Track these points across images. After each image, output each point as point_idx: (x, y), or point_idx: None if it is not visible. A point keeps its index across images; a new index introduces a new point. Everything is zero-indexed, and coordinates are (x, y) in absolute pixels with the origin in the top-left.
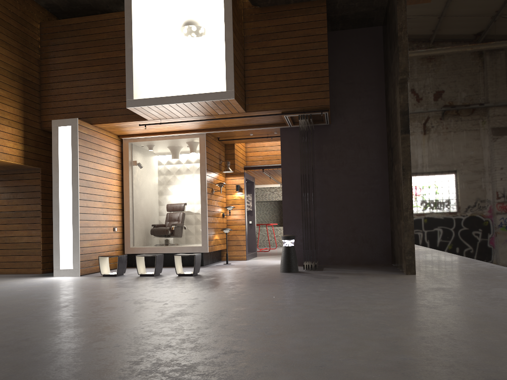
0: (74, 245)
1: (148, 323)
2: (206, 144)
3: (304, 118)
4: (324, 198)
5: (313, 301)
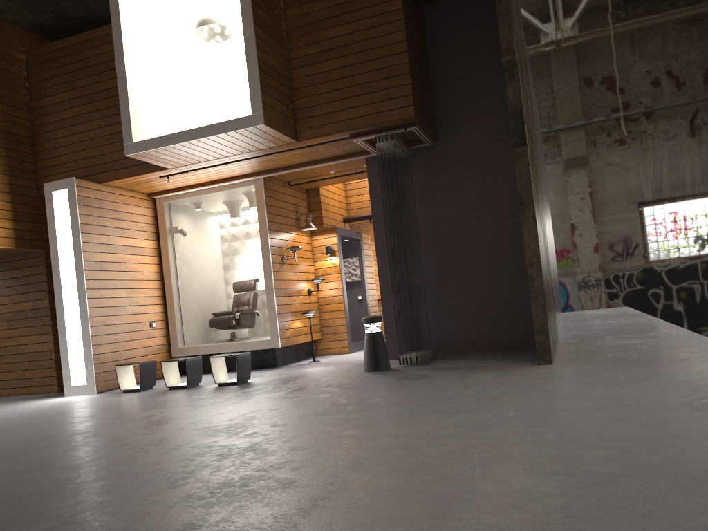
0: (85, 352)
1: (46, 472)
2: (266, 193)
3: (383, 140)
4: (437, 256)
5: (329, 421)
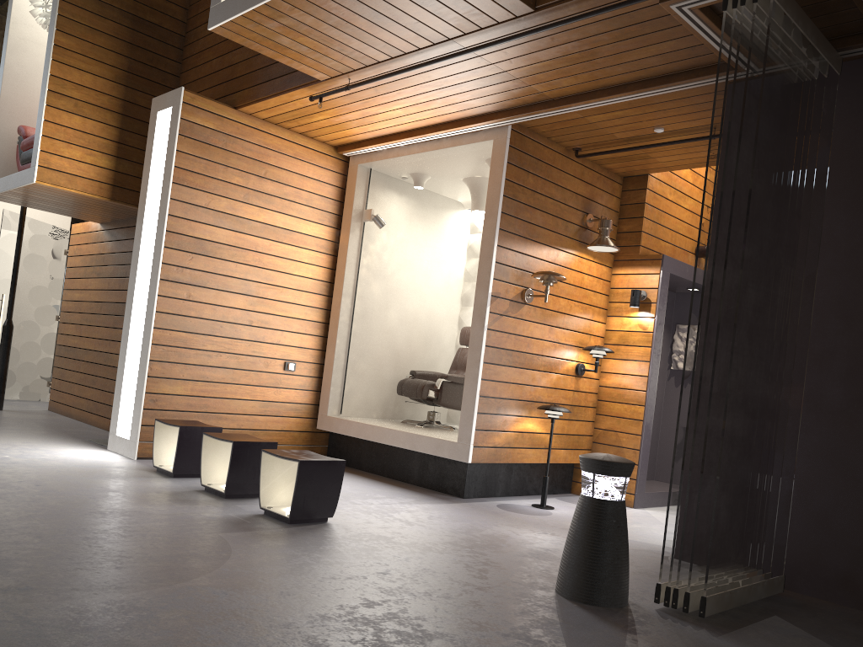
0: (138, 384)
1: None
2: (512, 159)
3: (744, 0)
4: (854, 343)
5: None
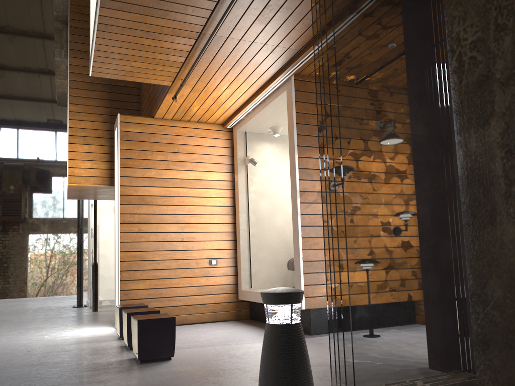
0: (118, 286)
1: None
2: (299, 98)
3: None
4: None
5: None
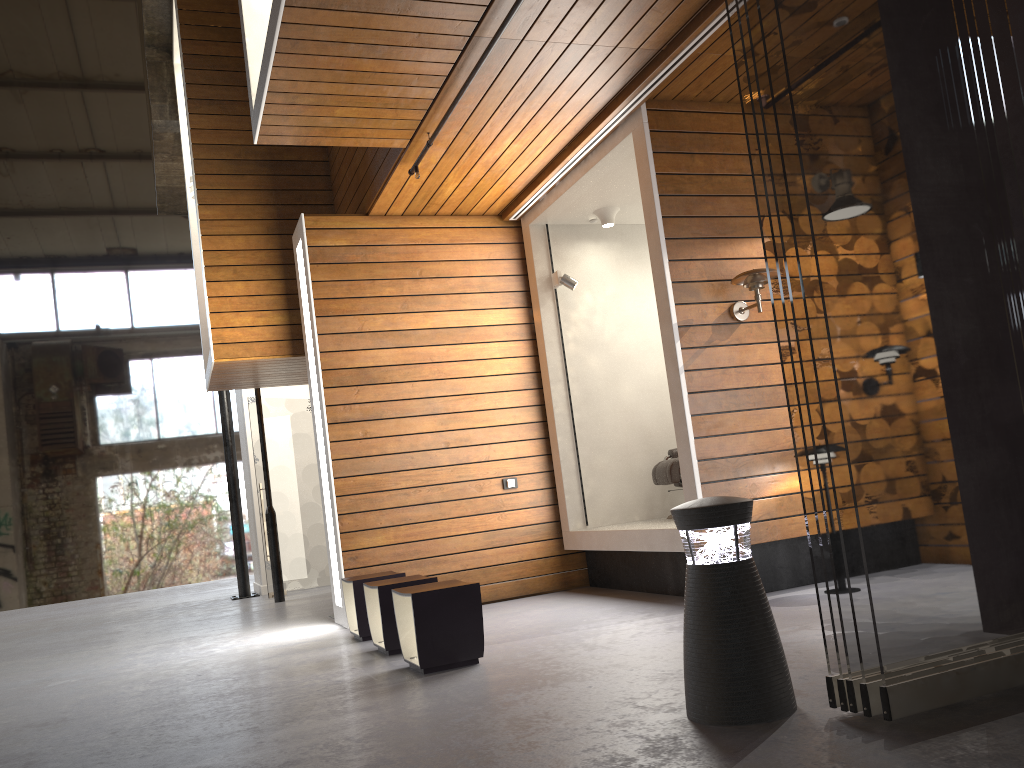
0: (336, 544)
1: None
2: (659, 147)
3: None
4: None
5: None
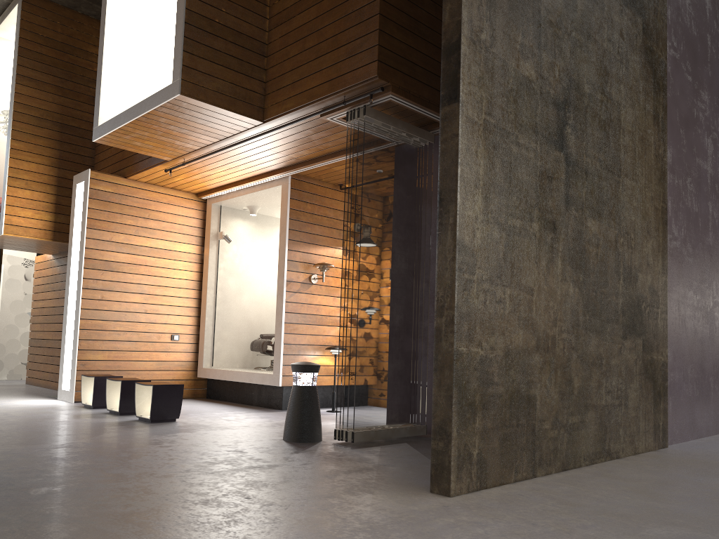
0: (73, 355)
1: None
2: (293, 196)
3: (354, 116)
4: None
5: None
